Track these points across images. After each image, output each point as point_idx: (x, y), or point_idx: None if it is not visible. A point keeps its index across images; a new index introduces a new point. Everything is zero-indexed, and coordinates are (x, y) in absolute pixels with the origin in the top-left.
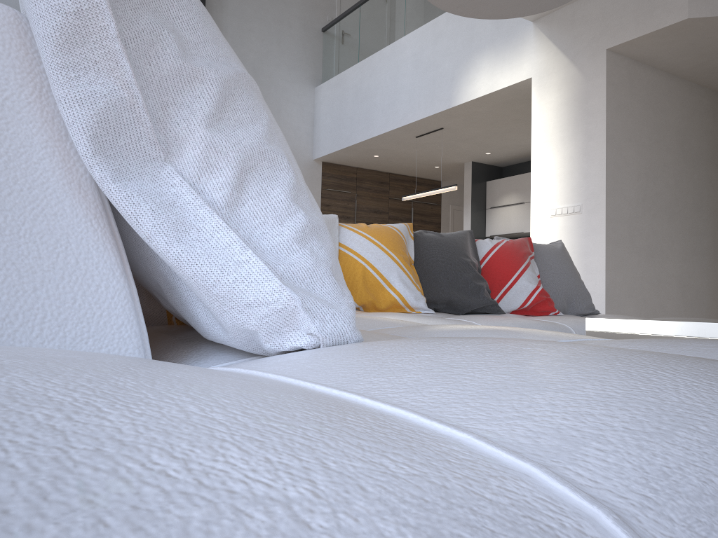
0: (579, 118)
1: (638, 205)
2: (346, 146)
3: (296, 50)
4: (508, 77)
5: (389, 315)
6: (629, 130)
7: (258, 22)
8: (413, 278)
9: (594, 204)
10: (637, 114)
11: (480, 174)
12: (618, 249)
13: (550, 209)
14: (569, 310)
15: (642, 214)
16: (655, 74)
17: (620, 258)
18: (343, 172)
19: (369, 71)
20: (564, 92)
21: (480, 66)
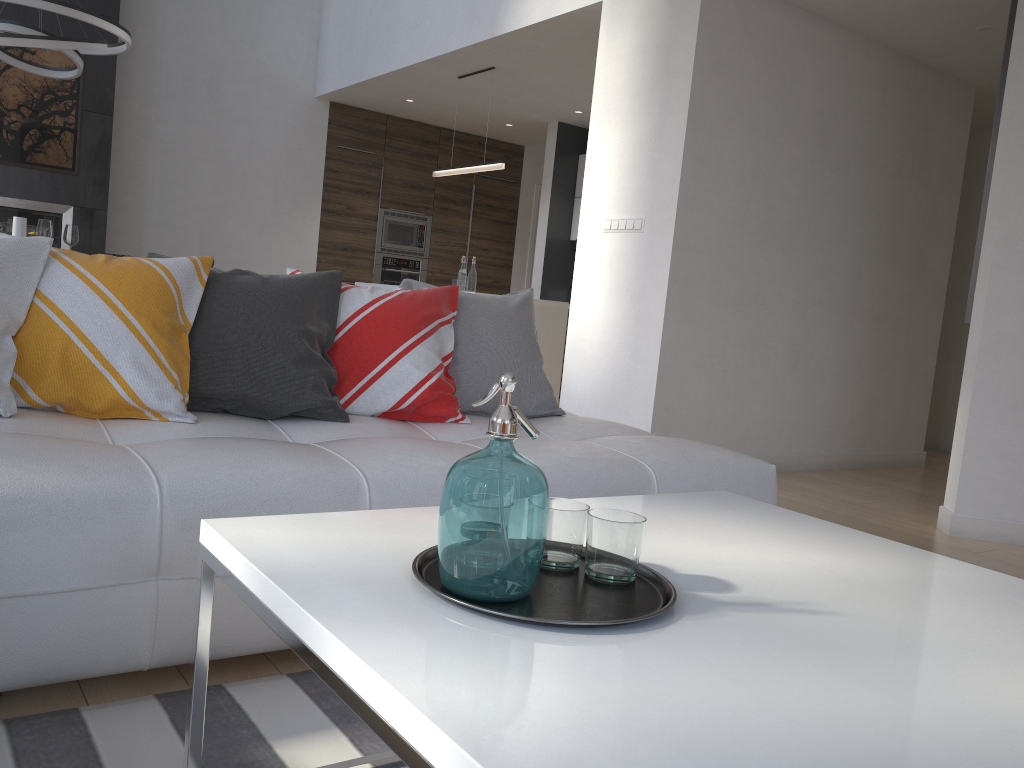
0: (657, 78)
1: (733, 226)
2: (358, 81)
3: None
4: None
5: None
6: (731, 105)
7: None
8: (166, 360)
9: (661, 219)
10: (748, 79)
11: (571, 143)
12: (689, 293)
13: (605, 219)
14: None
15: (739, 240)
16: (791, 15)
17: (691, 307)
18: (365, 121)
19: None
20: (643, 31)
21: None
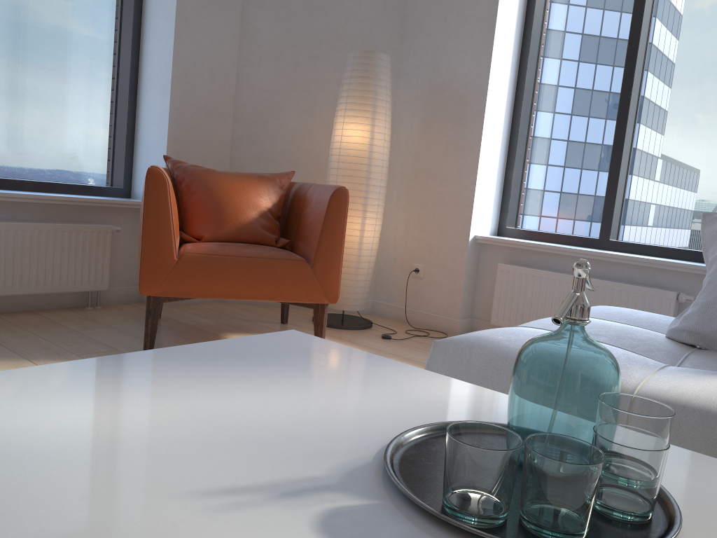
0: None
1: None
2: None
3: None
4: None
5: None
6: None
7: None
8: None
9: None
10: None
11: None
12: None
13: None
14: None
15: None
16: None
17: None
18: None
19: None
20: None
21: None
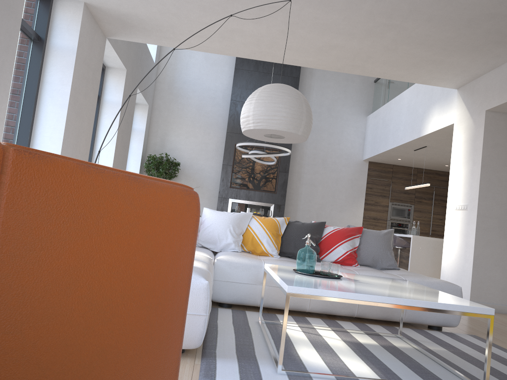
0: (471, 151)
1: None
2: (376, 154)
3: (356, 95)
4: (444, 121)
5: (228, 255)
6: (504, 159)
7: (332, 82)
8: (274, 242)
9: (473, 205)
10: None
11: None
12: (487, 234)
13: (454, 205)
14: (377, 265)
15: None
16: None
17: (488, 240)
18: (383, 167)
19: (389, 109)
20: (466, 134)
21: (433, 113)
